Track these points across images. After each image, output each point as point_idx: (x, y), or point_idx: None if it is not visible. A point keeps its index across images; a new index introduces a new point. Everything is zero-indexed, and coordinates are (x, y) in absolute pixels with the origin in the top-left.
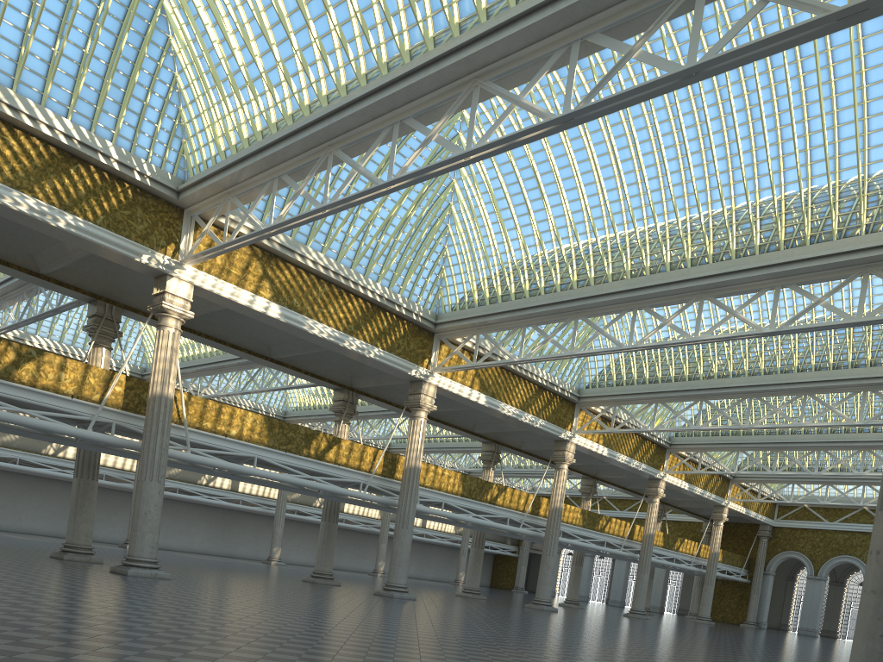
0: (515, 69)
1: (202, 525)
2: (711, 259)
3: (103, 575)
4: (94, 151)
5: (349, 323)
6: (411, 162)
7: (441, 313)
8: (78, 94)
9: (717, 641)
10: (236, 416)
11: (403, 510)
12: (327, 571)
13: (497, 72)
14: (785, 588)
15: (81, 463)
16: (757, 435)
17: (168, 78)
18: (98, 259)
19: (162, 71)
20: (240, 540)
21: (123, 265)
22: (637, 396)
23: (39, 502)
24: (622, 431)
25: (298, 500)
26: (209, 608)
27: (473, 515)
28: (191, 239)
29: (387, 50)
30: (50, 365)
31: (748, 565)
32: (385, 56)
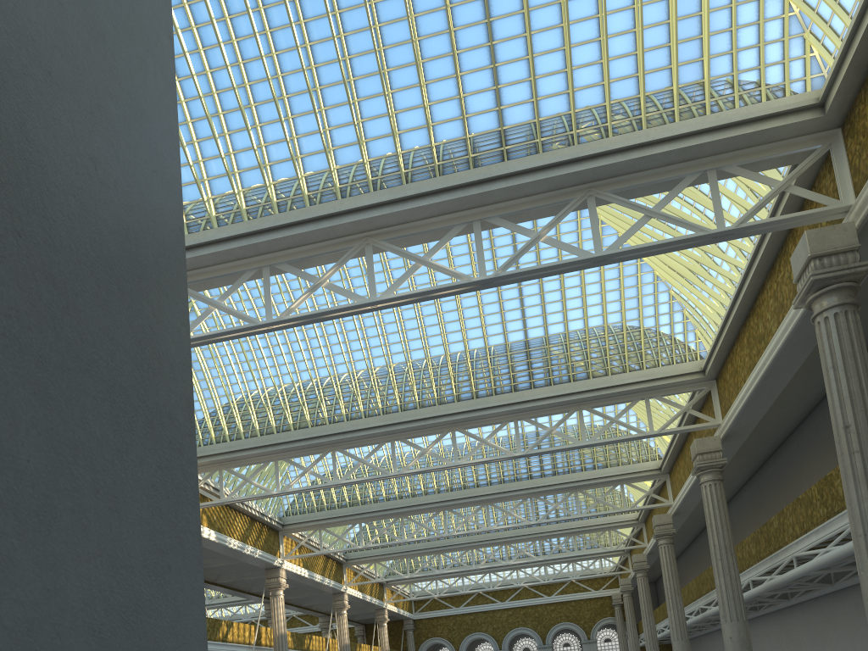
0: (411, 234)
1: None
2: (456, 398)
3: None
4: None
5: None
6: (299, 304)
7: None
8: None
9: None
10: None
11: None
12: None
13: (392, 235)
14: None
15: None
16: (421, 542)
17: None
18: None
19: None
20: None
21: None
22: (343, 518)
23: None
24: (333, 551)
25: None
26: None
27: None
28: None
29: (247, 198)
30: None
31: None
32: (244, 203)
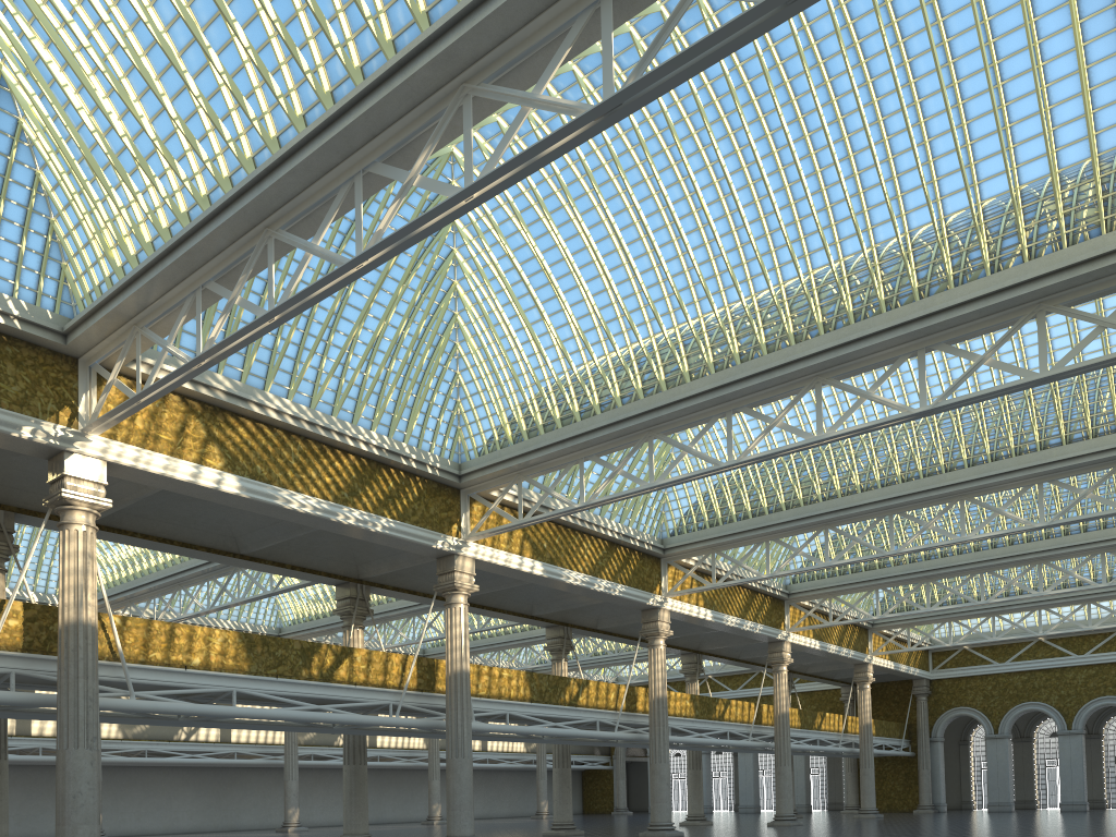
0: (520, 58)
1: (187, 794)
2: (822, 328)
3: None
4: None
5: (341, 489)
6: (388, 222)
7: (465, 461)
8: None
9: None
10: (198, 638)
11: (455, 733)
12: (361, 833)
13: (494, 68)
14: (959, 755)
15: None
16: (898, 565)
17: (27, 177)
18: None
19: (17, 169)
20: (242, 805)
21: None
22: (741, 535)
23: None
24: (728, 584)
25: (314, 741)
26: None
27: (551, 724)
28: (95, 398)
29: (329, 74)
30: None
31: (908, 733)
32: (326, 83)
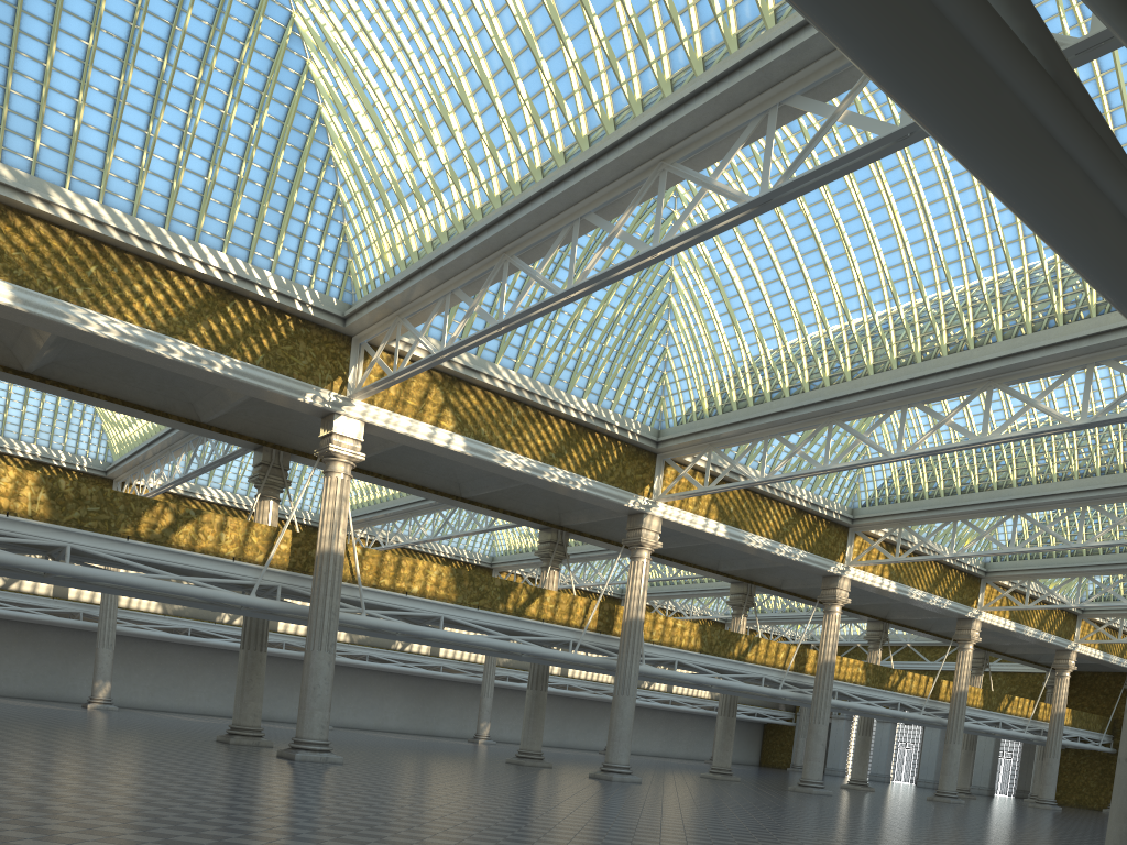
0: (706, 146)
1: (397, 698)
2: (1001, 335)
3: (266, 760)
4: (251, 284)
5: (549, 450)
6: (593, 265)
7: (664, 428)
8: (233, 224)
9: (1043, 831)
10: (418, 570)
11: (623, 673)
12: (535, 750)
13: (685, 152)
14: None
15: (248, 632)
16: (1107, 554)
17: (330, 192)
18: (261, 402)
19: (323, 186)
20: (442, 714)
21: (286, 406)
22: (929, 513)
23: (213, 678)
24: (910, 559)
25: (511, 664)
26: (372, 795)
27: (716, 675)
28: (361, 370)
29: (563, 138)
30: (209, 526)
31: (1111, 728)
32: (561, 145)
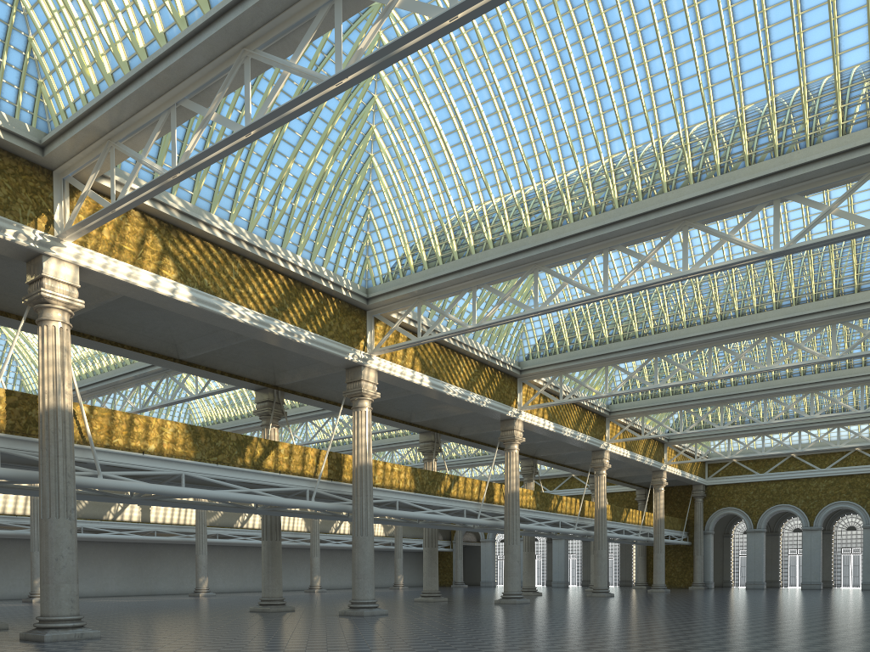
0: None
1: (115, 564)
2: (692, 179)
3: (11, 647)
4: None
5: (272, 304)
6: (369, 42)
7: (371, 287)
8: None
9: (719, 610)
10: (153, 428)
11: (360, 515)
12: (277, 597)
13: None
14: (723, 545)
15: None
16: (699, 391)
17: None
18: None
19: None
20: (160, 574)
21: None
22: (585, 360)
23: None
24: (573, 400)
25: (219, 523)
26: None
27: (430, 511)
28: (68, 208)
29: None
30: None
31: (686, 527)
32: None
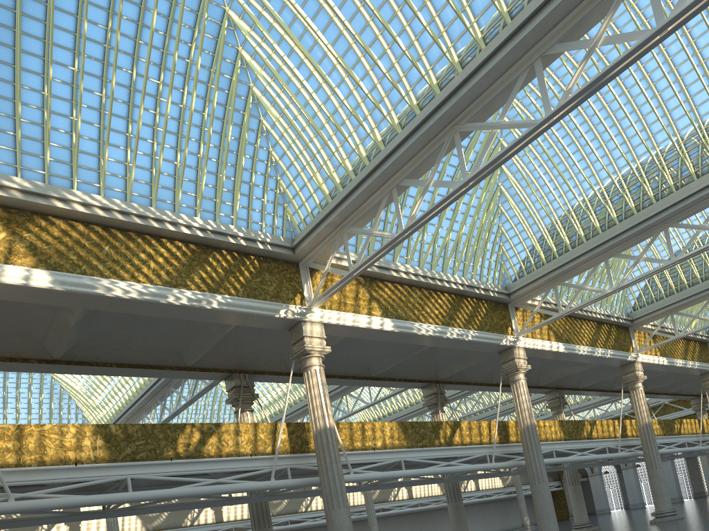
0: None
1: None
2: None
3: None
4: (224, 235)
5: (444, 316)
6: (576, 80)
7: (508, 284)
8: (202, 192)
9: None
10: (377, 429)
11: (534, 467)
12: None
13: None
14: None
15: (256, 515)
16: None
17: (265, 155)
18: (233, 335)
19: (259, 152)
20: None
21: (263, 326)
22: (695, 296)
23: None
24: (690, 333)
25: (380, 499)
26: None
27: (579, 453)
28: (310, 285)
29: None
30: (227, 434)
31: None
32: (504, 6)
